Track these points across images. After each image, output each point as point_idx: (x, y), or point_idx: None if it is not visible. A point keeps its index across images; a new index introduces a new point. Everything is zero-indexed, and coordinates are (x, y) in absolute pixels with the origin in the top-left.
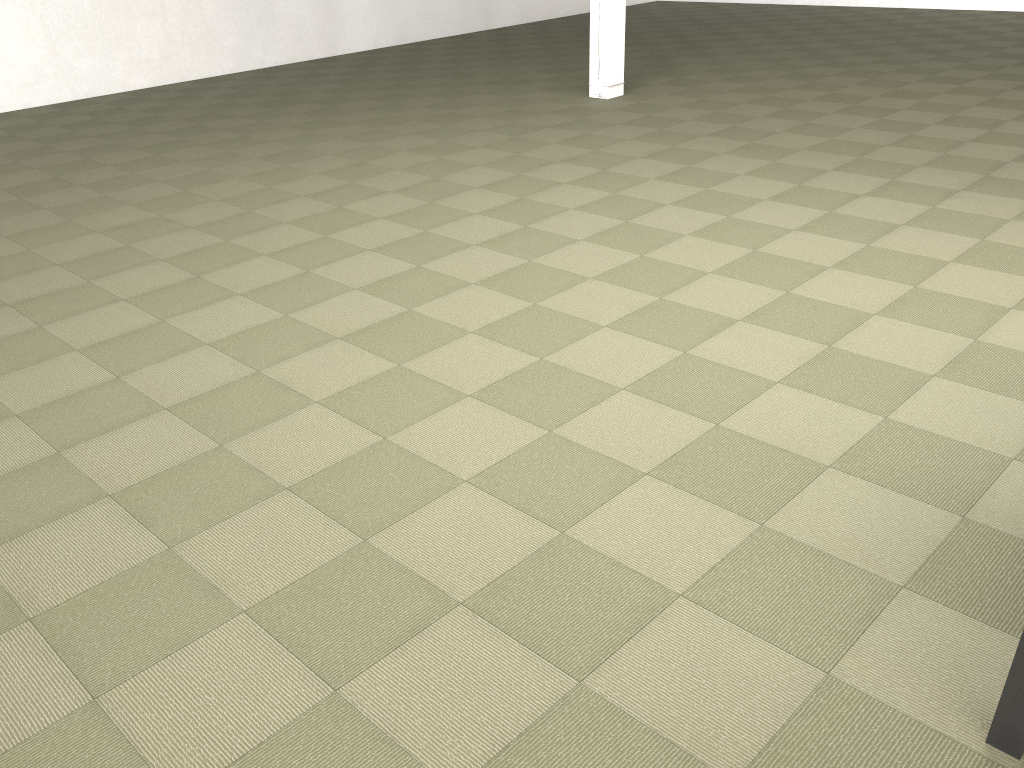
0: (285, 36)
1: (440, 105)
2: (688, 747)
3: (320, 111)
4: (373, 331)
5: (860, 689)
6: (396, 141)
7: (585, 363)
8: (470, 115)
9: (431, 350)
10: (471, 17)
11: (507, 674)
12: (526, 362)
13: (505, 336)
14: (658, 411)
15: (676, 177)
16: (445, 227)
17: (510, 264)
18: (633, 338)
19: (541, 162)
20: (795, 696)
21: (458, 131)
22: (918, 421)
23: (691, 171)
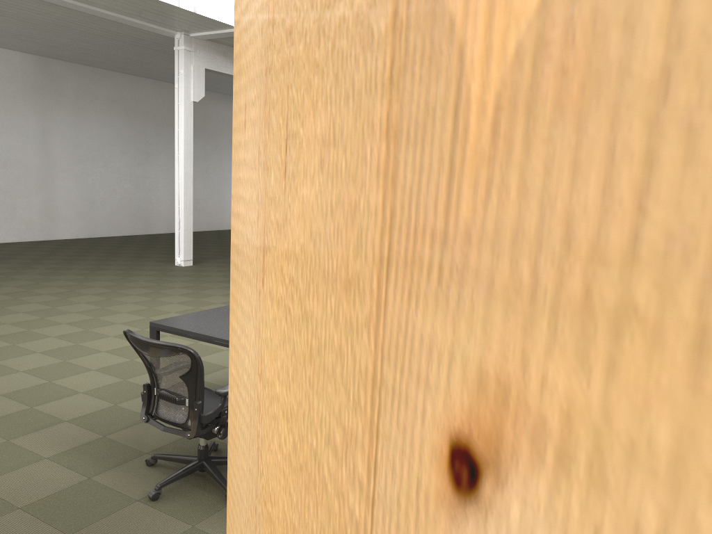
0: (20, 227)
1: (95, 264)
2: (57, 416)
3: (27, 262)
4: (8, 335)
5: (123, 406)
6: (61, 276)
7: (94, 345)
8: (108, 268)
9: (31, 341)
10: (137, 227)
11: (7, 406)
12: (69, 344)
13: (66, 338)
14: (112, 356)
15: (187, 294)
16: (64, 306)
17: (86, 318)
18: (120, 339)
19: (129, 287)
20: (101, 408)
21: (97, 274)
22: (206, 359)
23: (196, 293)
